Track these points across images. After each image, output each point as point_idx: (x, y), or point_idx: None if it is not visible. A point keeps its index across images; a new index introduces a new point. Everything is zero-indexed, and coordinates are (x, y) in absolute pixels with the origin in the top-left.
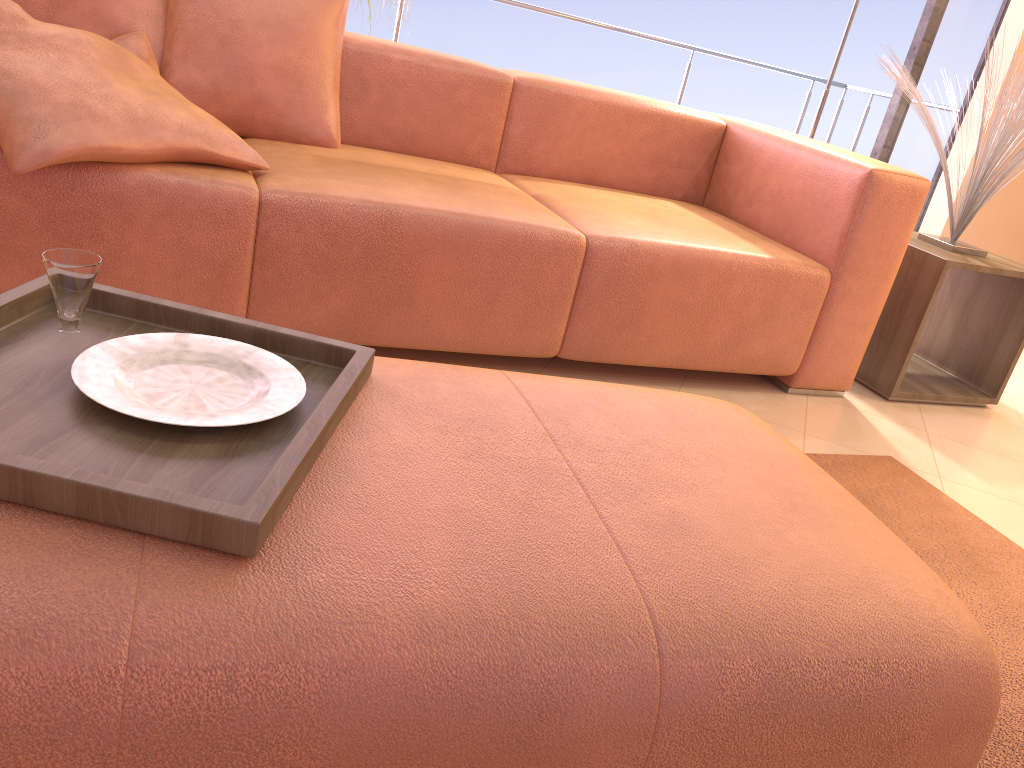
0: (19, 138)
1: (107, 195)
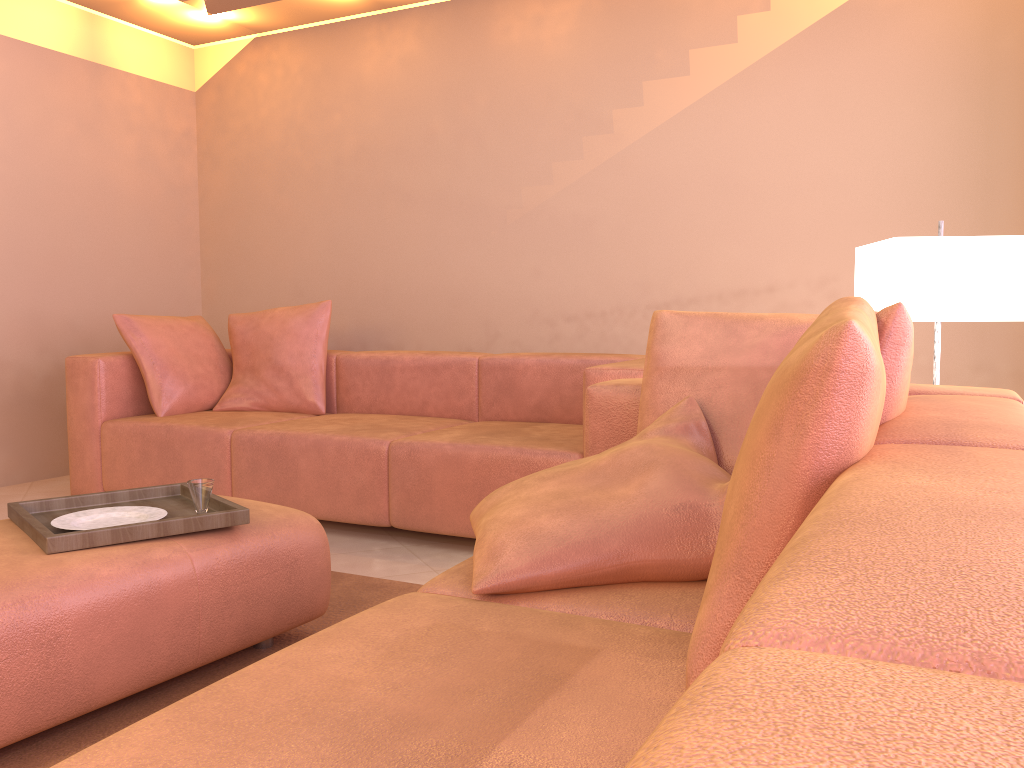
0: None
1: None
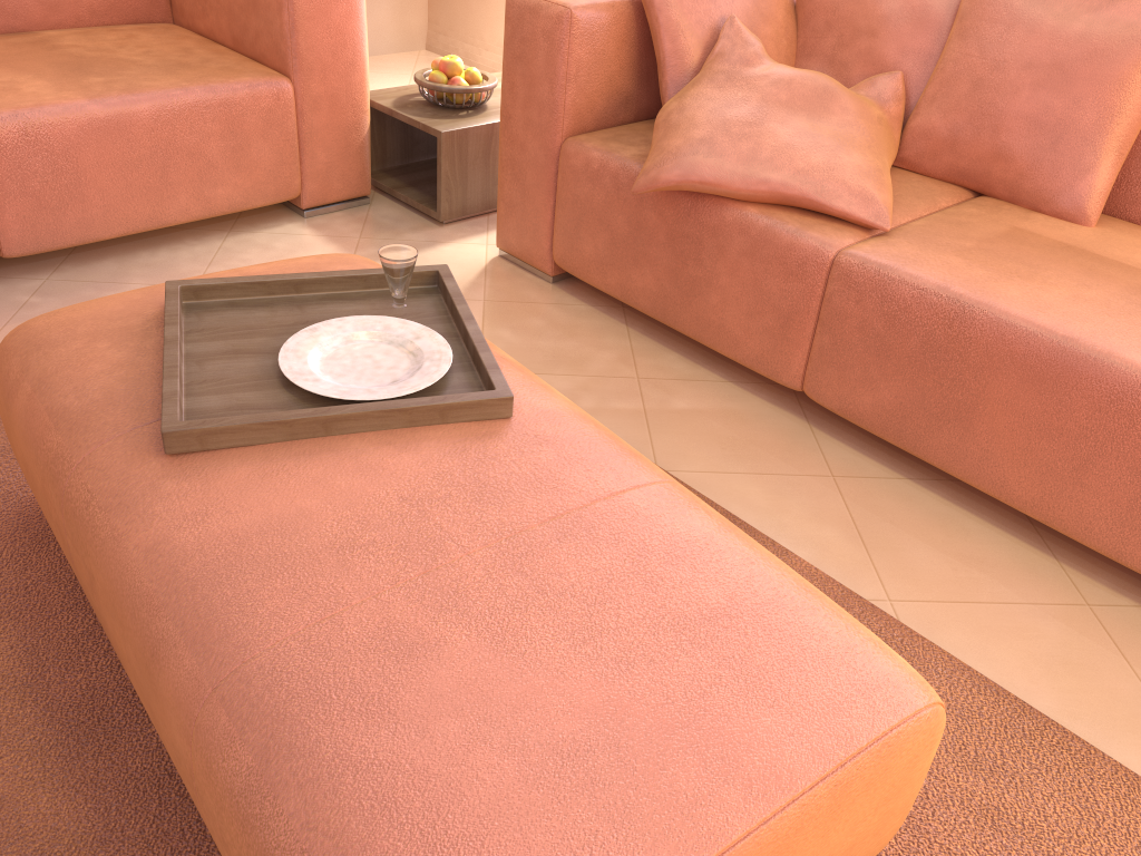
0: (647, 164)
1: (710, 225)
